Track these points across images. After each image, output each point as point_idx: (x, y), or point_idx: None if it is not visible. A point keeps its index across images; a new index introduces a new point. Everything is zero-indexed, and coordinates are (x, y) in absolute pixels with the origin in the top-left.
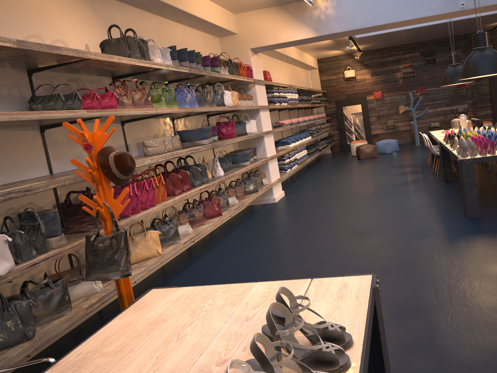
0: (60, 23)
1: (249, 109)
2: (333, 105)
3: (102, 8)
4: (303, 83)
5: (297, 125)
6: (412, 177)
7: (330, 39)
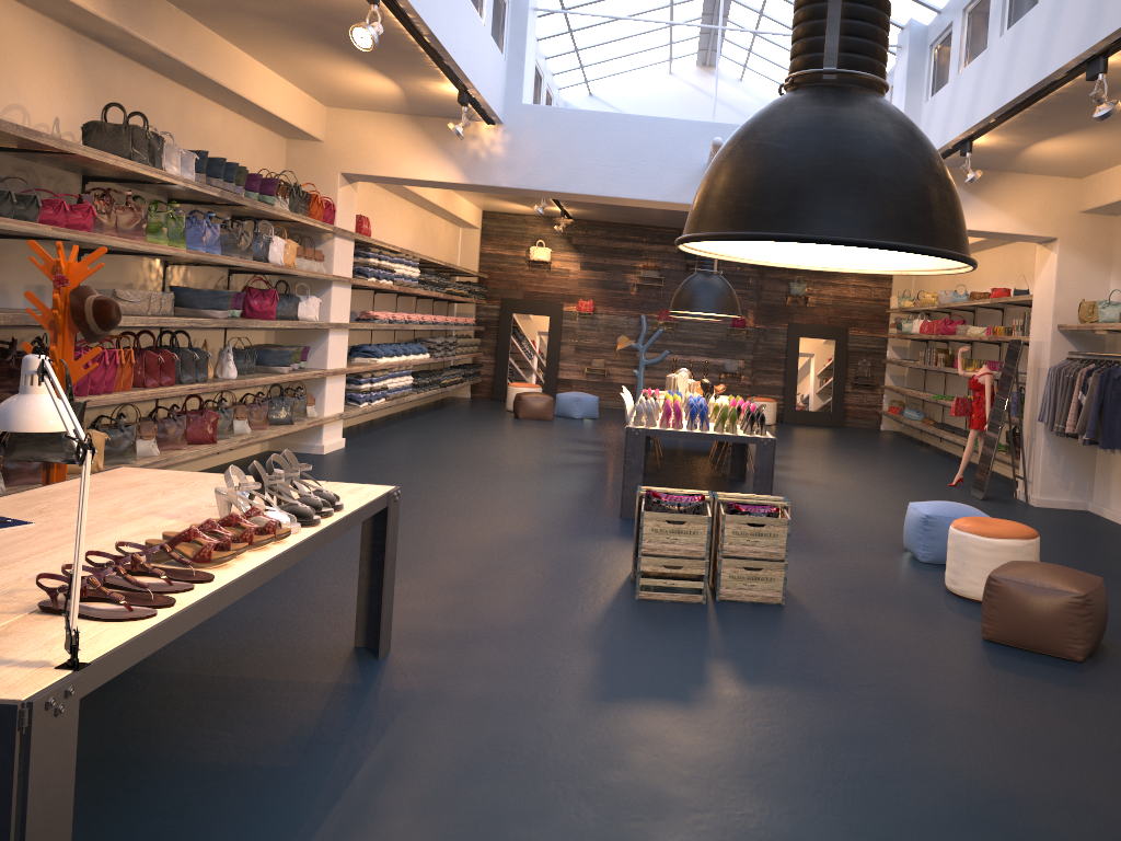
0: (27, 80)
1: (313, 276)
2: (495, 305)
3: (96, 64)
4: (442, 250)
5: (403, 326)
6: (587, 458)
7: (491, 192)
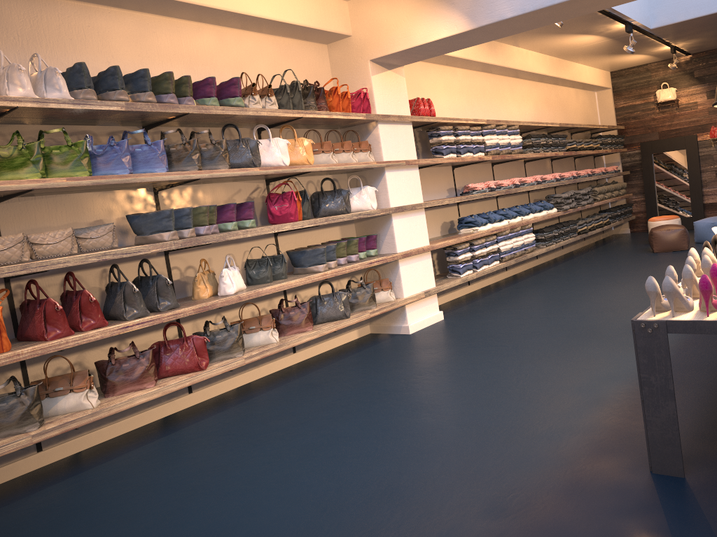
0: None
1: (341, 168)
2: (635, 150)
3: None
4: (575, 115)
5: (509, 191)
6: None
7: (513, 32)
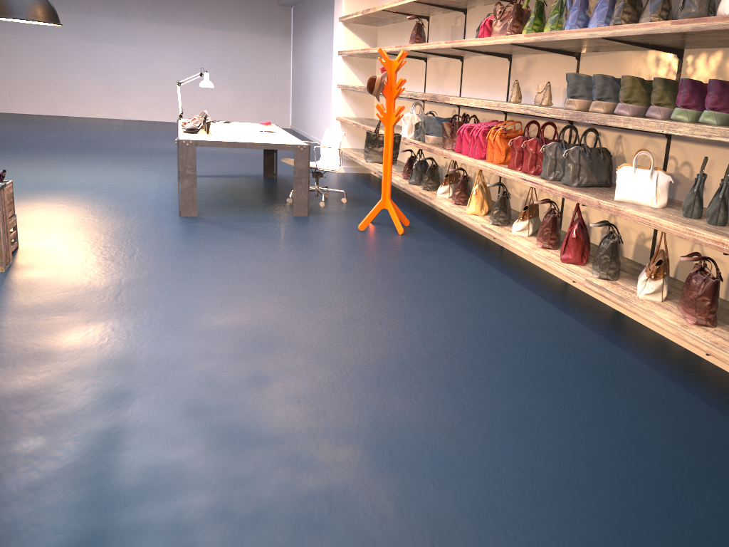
0: None
1: None
2: None
3: None
4: None
5: None
6: None
7: None
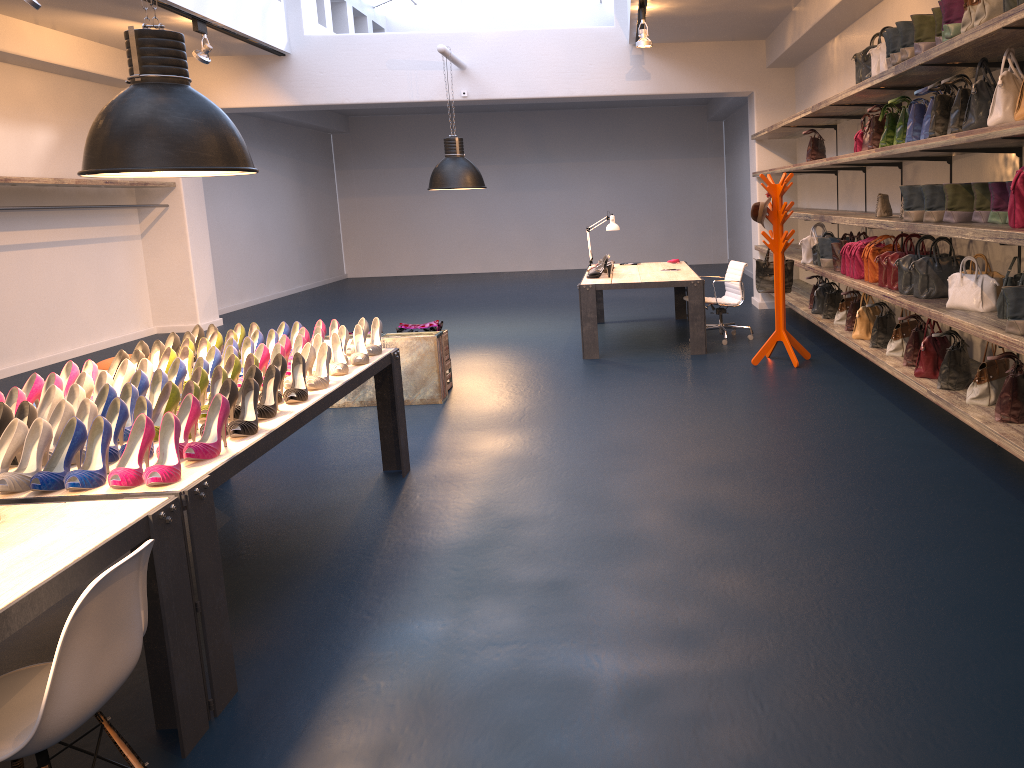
0: None
1: None
2: None
3: None
4: None
5: None
6: None
7: None
